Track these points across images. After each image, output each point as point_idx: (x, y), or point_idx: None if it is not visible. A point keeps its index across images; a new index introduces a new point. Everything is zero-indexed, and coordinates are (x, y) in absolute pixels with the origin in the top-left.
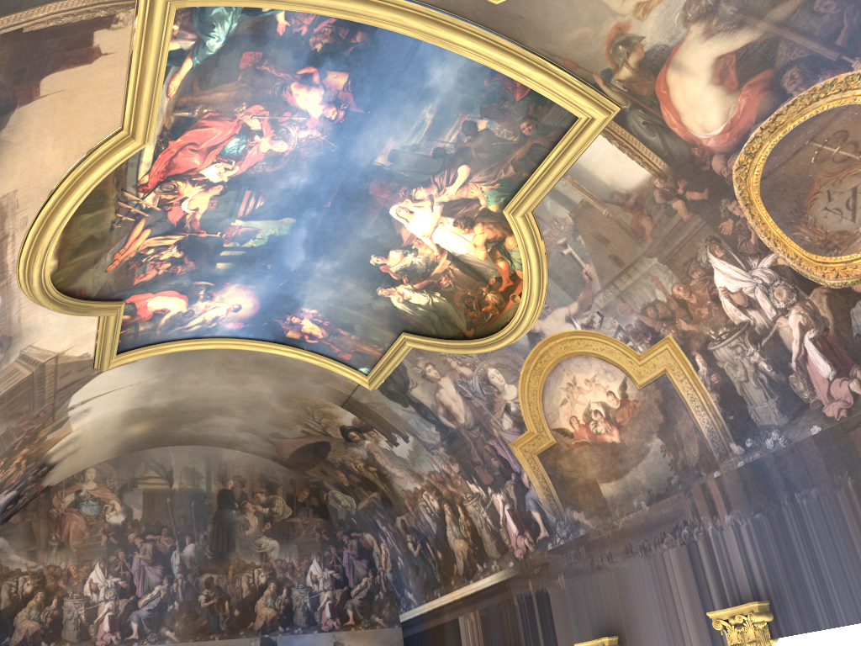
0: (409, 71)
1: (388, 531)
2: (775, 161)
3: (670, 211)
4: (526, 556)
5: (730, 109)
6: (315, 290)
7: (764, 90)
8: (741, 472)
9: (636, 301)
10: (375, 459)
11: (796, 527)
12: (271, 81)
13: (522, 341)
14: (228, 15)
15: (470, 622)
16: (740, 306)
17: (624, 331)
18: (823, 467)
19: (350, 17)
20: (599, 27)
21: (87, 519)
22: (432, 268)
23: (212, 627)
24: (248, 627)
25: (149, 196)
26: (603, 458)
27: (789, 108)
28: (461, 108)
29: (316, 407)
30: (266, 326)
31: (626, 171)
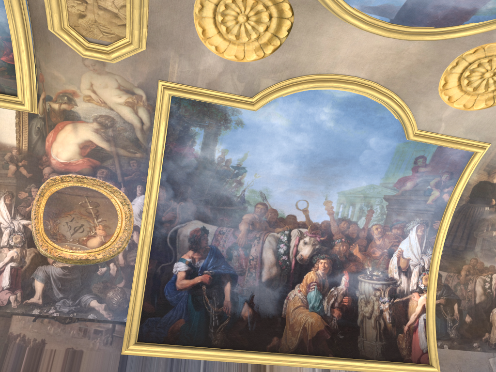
0: None
1: None
2: (68, 191)
3: (6, 166)
4: None
5: (73, 159)
6: None
7: (91, 166)
8: None
9: None
10: None
11: None
12: None
13: None
14: None
15: None
16: None
17: None
18: None
19: None
20: (69, 84)
21: None
22: None
23: None
24: None
25: None
26: None
27: (91, 180)
28: None
29: None
30: None
31: (7, 134)
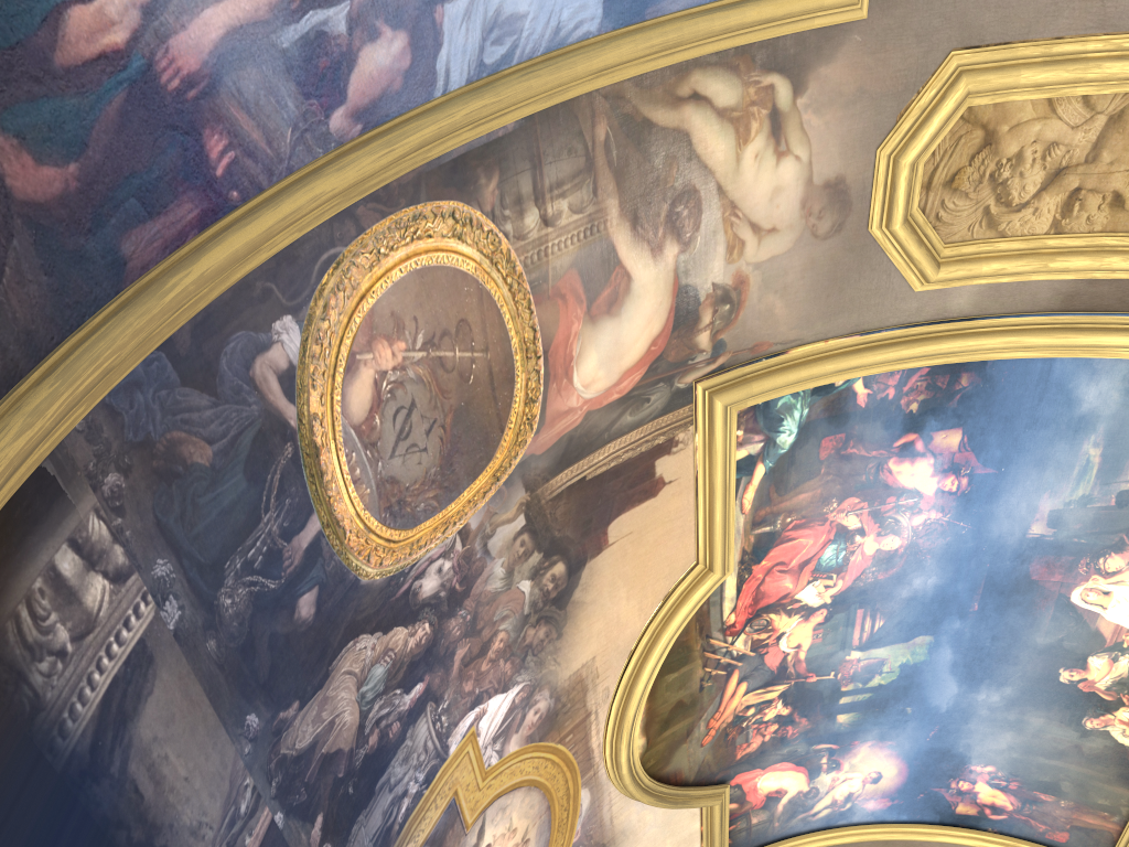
0: (1046, 402)
1: None
2: None
3: None
4: None
5: None
6: (984, 735)
7: None
8: None
9: None
10: None
11: None
12: (861, 463)
13: None
14: (795, 402)
15: None
16: None
17: None
18: None
19: (946, 359)
20: None
21: None
22: None
23: None
24: None
25: (738, 639)
26: None
27: None
28: None
29: None
30: (923, 800)
31: None
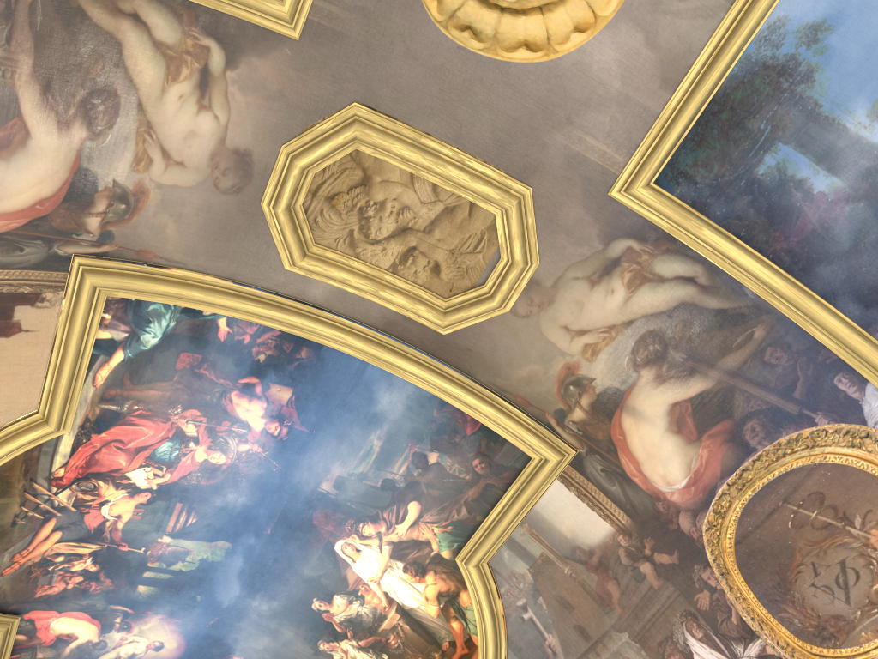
0: (356, 393)
1: None
2: (748, 522)
3: (638, 575)
4: None
5: (692, 461)
6: (250, 635)
7: (726, 441)
8: None
9: None
10: None
11: None
12: (210, 385)
13: None
14: (166, 313)
15: None
16: None
17: None
18: None
19: (293, 330)
20: (549, 365)
21: None
22: (380, 622)
23: None
24: None
25: (63, 492)
26: None
27: (755, 463)
28: (410, 437)
29: None
30: None
31: (587, 523)
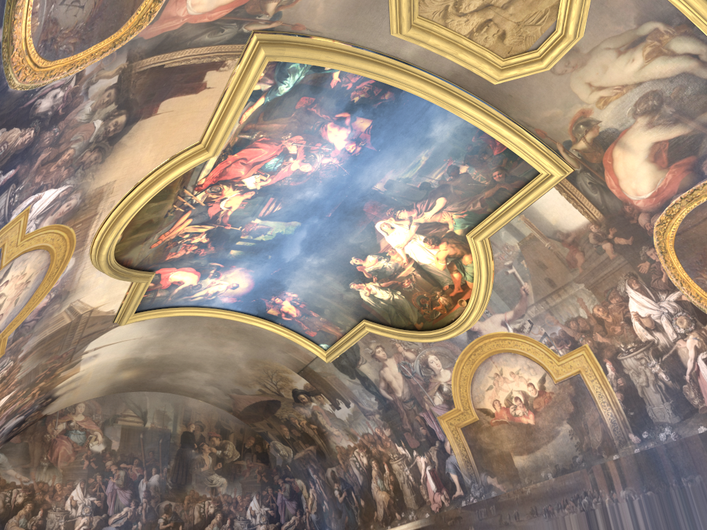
0: (417, 124)
1: (318, 479)
2: (689, 222)
3: (600, 250)
4: (441, 510)
5: (658, 181)
6: (300, 279)
7: (687, 170)
8: (636, 457)
9: (562, 315)
10: (317, 419)
11: (681, 505)
12: (314, 119)
13: (462, 337)
14: (300, 69)
15: None
16: (647, 328)
17: (548, 337)
18: (706, 459)
19: (386, 81)
20: (568, 110)
21: (73, 445)
22: (399, 272)
23: None
24: None
25: (200, 194)
26: (518, 435)
27: (705, 186)
28: (450, 155)
29: (276, 371)
30: (253, 303)
31: (569, 216)
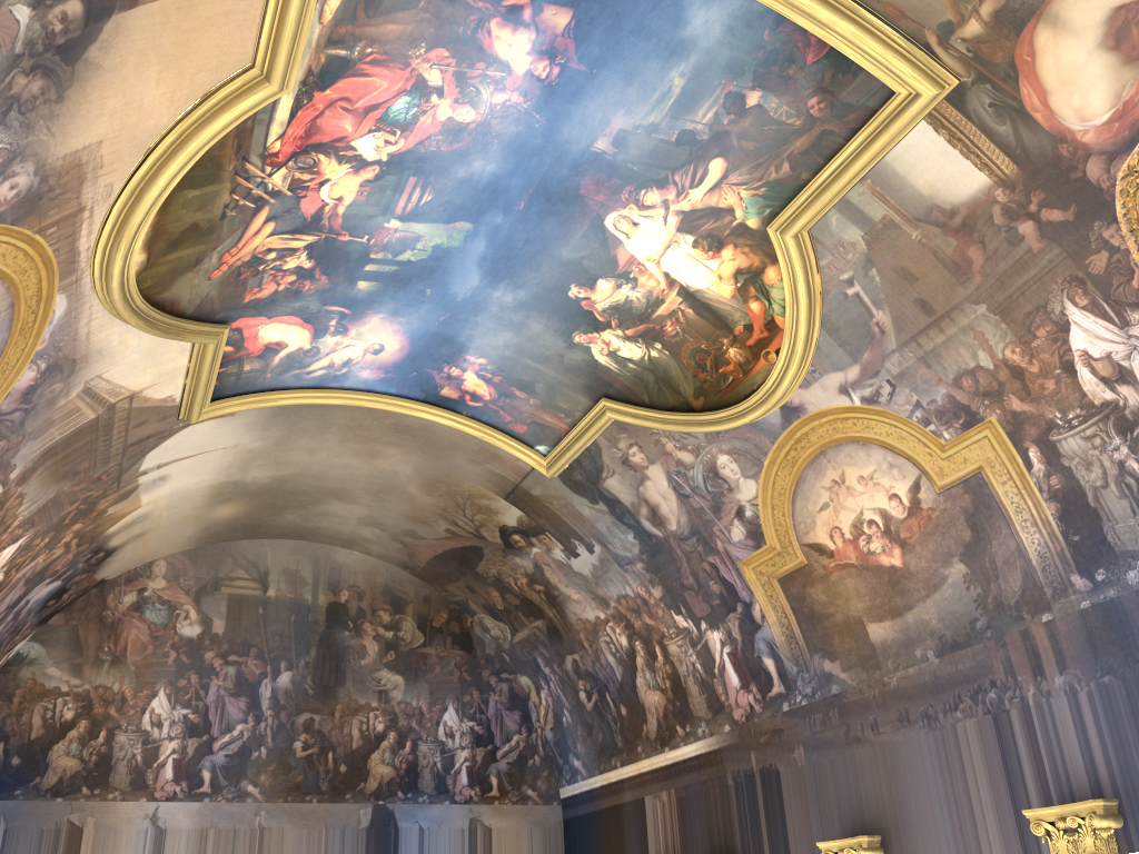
0: (658, 12)
1: (552, 674)
2: None
3: (1014, 237)
4: (750, 718)
5: (1124, 87)
6: (488, 331)
7: None
8: (1085, 616)
9: (946, 367)
10: (544, 575)
11: None
12: (464, 13)
13: (772, 419)
14: None
15: (661, 805)
16: (1105, 379)
17: (924, 410)
18: None
19: None
20: None
21: (151, 628)
22: (655, 308)
23: (309, 786)
24: (357, 789)
25: (278, 172)
26: (875, 587)
27: None
28: (725, 71)
29: (470, 497)
30: (415, 378)
31: (955, 175)
